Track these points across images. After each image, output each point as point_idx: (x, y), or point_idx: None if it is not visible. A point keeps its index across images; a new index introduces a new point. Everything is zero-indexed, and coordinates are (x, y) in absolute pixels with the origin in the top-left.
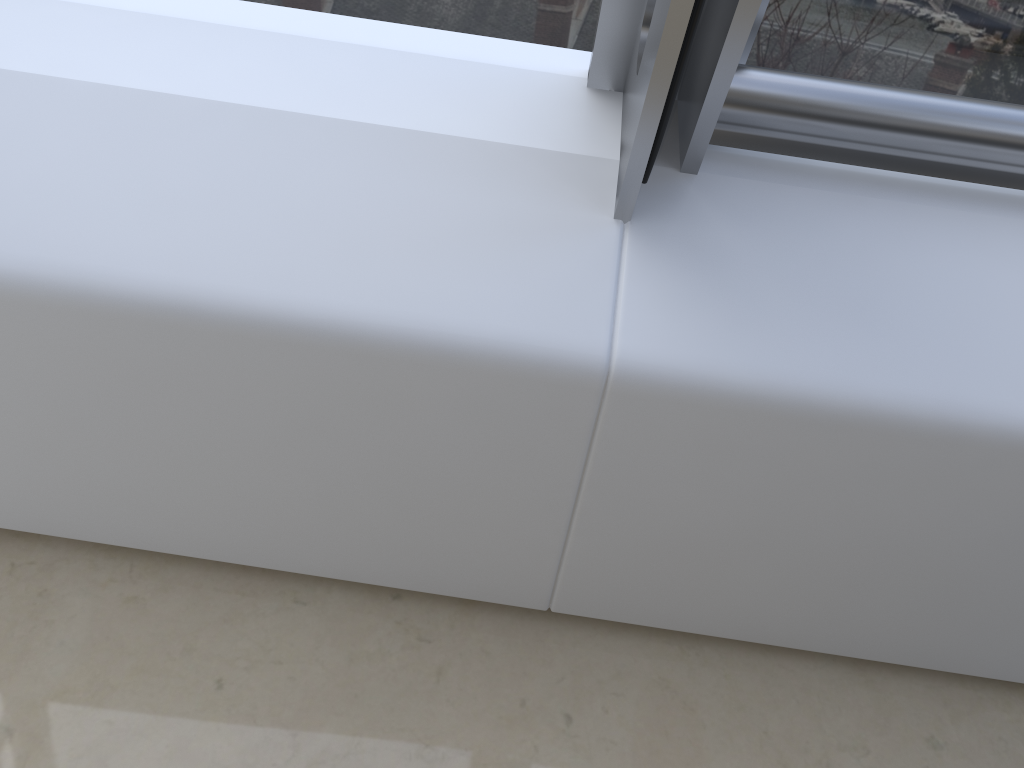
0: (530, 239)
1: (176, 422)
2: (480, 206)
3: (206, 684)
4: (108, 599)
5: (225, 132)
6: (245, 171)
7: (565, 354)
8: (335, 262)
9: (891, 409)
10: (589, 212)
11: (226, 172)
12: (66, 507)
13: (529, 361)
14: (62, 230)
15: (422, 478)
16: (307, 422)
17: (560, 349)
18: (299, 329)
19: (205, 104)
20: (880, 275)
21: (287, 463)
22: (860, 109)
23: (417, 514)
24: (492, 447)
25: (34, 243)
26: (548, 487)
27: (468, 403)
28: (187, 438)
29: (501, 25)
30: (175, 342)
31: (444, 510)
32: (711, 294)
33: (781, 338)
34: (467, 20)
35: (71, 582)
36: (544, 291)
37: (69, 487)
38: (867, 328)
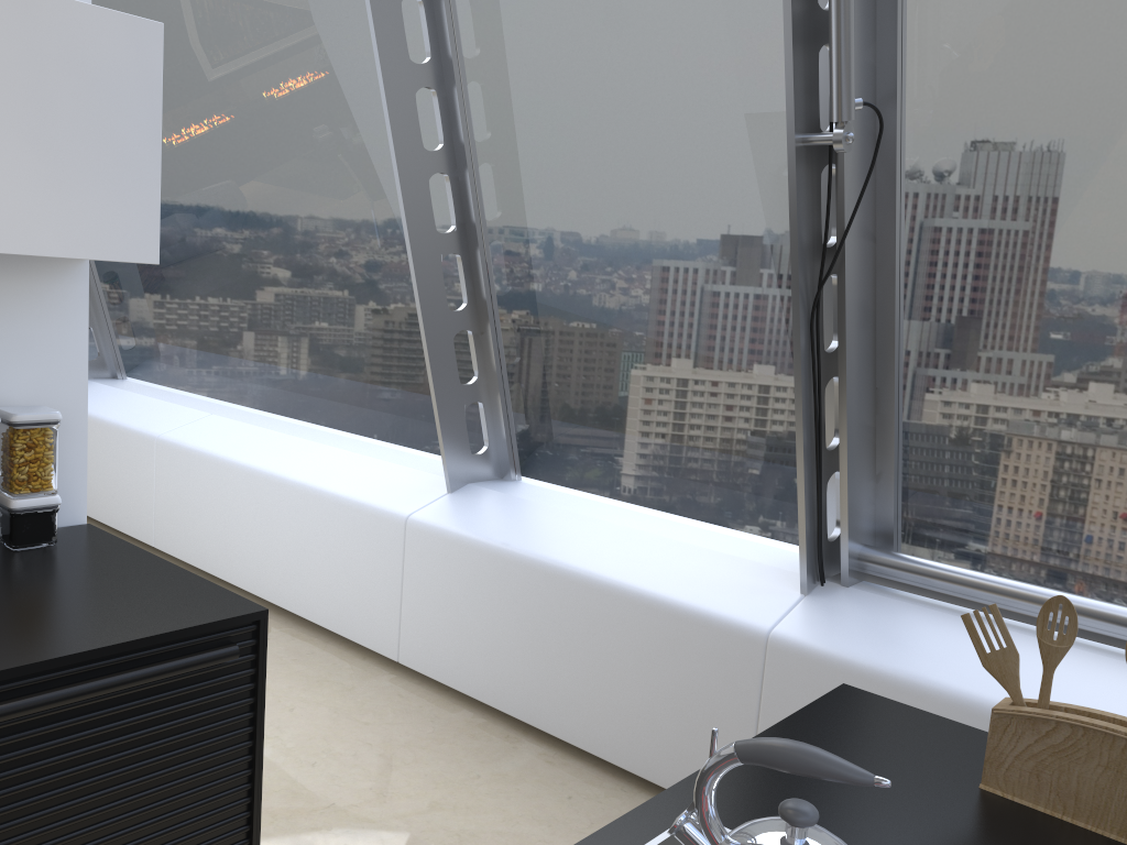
0: (760, 592)
1: (600, 649)
2: (746, 580)
3: (564, 795)
4: (539, 758)
5: (662, 545)
6: (662, 556)
7: (752, 626)
8: (679, 584)
9: (887, 672)
10: (791, 589)
11: (655, 555)
12: (542, 702)
13: (737, 626)
14: (590, 560)
15: (691, 698)
16: (649, 654)
17: (750, 624)
18: (655, 601)
19: (659, 536)
20: (914, 631)
21: (637, 681)
22: (924, 567)
23: (686, 725)
24: (720, 678)
25: (580, 561)
26: (744, 711)
27: (712, 648)
28: (602, 660)
29: (791, 531)
30: (611, 603)
31: (698, 724)
32: (827, 621)
33: (849, 640)
34: (778, 527)
35: (527, 748)
36: (755, 607)
37: (548, 688)
38: (894, 645)
